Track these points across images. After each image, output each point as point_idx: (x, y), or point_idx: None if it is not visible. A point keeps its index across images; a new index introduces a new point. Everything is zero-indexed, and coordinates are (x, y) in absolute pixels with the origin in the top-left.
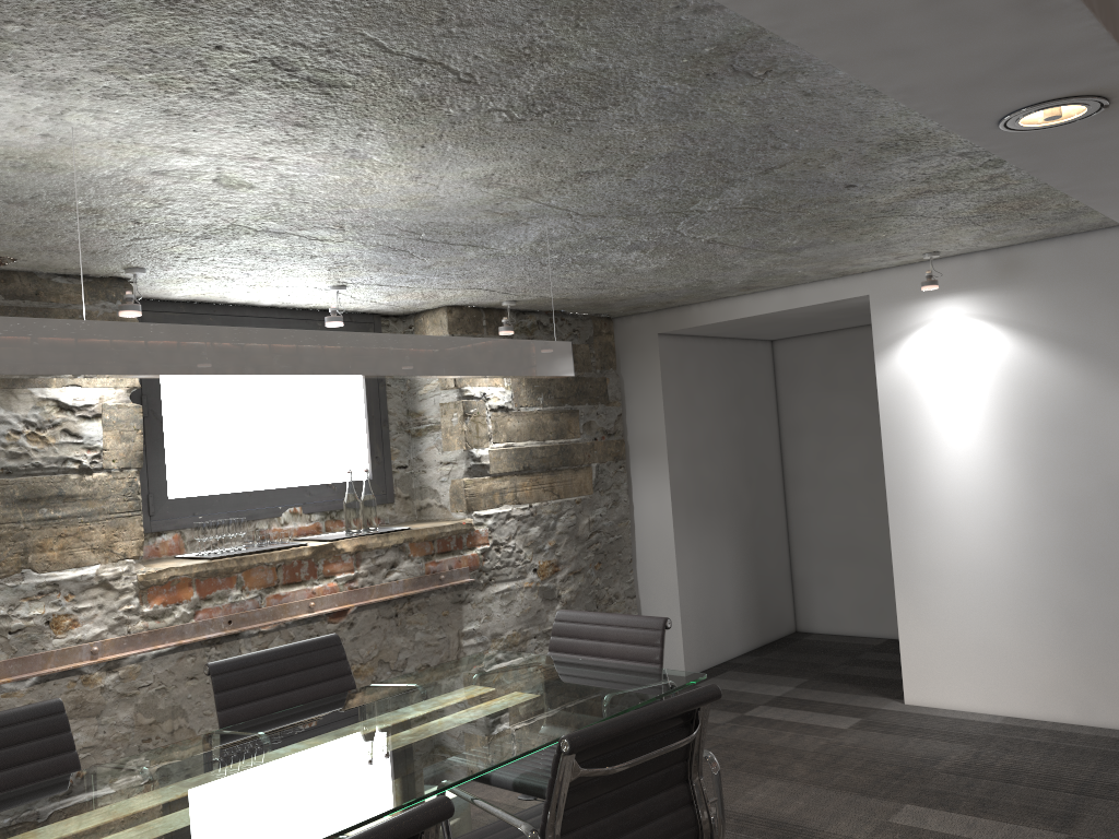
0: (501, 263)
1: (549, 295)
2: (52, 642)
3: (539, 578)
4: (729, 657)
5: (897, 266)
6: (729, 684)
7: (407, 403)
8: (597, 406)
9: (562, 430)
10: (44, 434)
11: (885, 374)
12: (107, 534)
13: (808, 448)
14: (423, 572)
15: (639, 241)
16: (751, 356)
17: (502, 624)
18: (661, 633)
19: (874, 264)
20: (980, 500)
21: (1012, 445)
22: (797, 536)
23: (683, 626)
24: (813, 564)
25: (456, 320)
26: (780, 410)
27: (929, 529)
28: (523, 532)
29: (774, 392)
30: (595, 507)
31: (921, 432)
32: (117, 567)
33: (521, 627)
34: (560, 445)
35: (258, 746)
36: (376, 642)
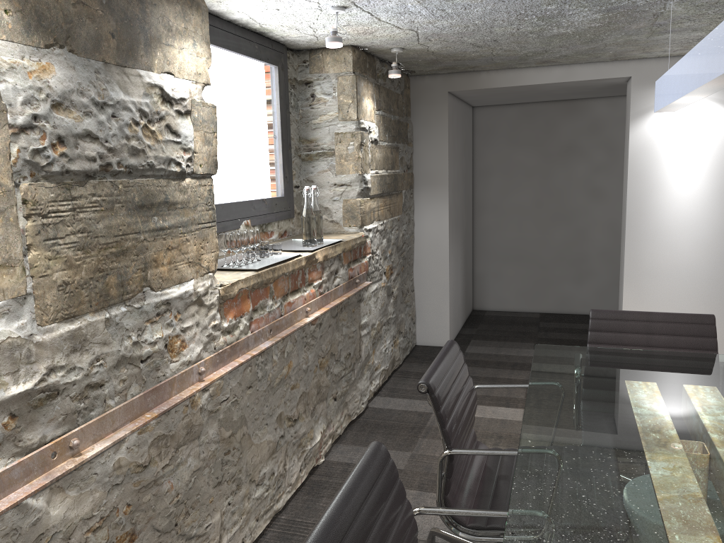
0: (503, 7)
1: (435, 47)
2: (170, 367)
3: (386, 279)
4: (459, 330)
5: (657, 57)
6: (487, 350)
7: (299, 131)
8: (405, 146)
9: (393, 163)
10: (153, 128)
11: (636, 135)
12: (197, 247)
13: (493, 185)
14: (348, 278)
15: (631, 3)
16: (468, 117)
17: (375, 316)
18: (715, 326)
19: (653, 54)
20: (694, 224)
21: (722, 188)
22: (479, 246)
23: (449, 311)
24: (489, 265)
25: (357, 60)
26: (475, 157)
27: (654, 243)
28: (381, 243)
29: (472, 145)
30: (402, 224)
31: (658, 177)
32: (204, 282)
33: (380, 318)
34: (393, 174)
35: (623, 469)
36: (329, 339)
